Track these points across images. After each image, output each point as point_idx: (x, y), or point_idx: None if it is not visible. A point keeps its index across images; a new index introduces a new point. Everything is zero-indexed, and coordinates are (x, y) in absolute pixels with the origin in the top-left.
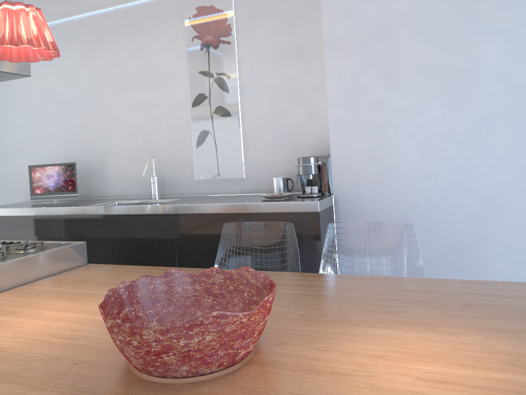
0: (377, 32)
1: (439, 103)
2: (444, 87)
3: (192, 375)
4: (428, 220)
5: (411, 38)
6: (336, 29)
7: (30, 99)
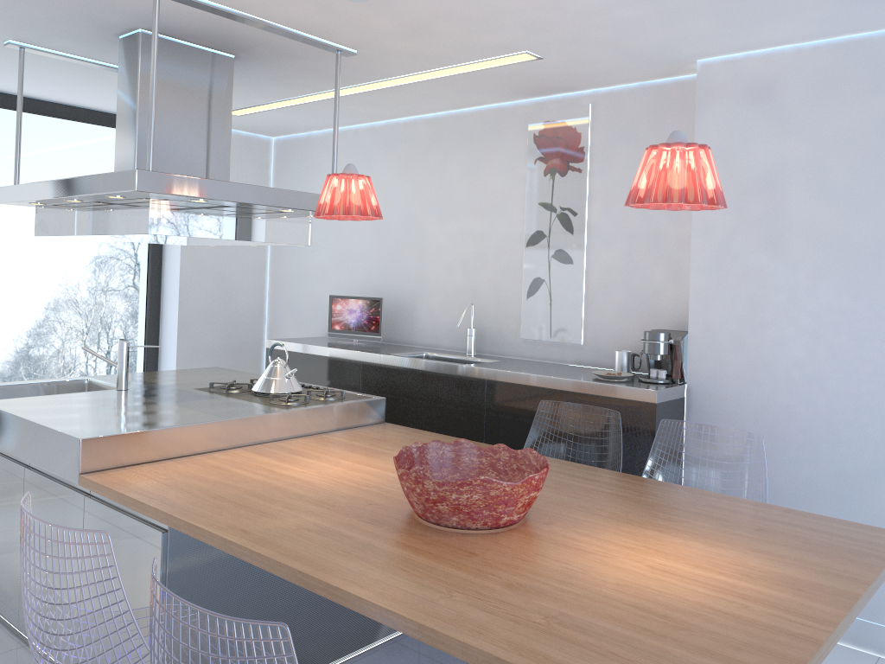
0: (762, 182)
1: (836, 284)
2: (844, 264)
3: (461, 526)
4: (806, 436)
5: (806, 196)
6: None
7: None
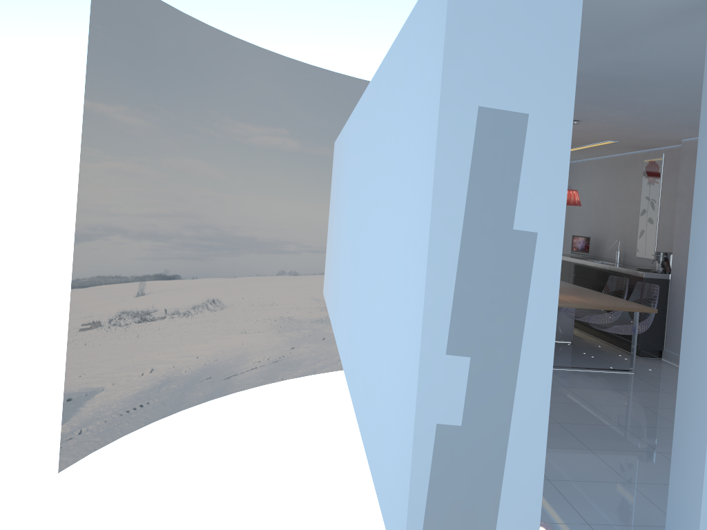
0: None
1: None
2: None
3: None
4: None
5: None
6: (682, 187)
7: (583, 198)
